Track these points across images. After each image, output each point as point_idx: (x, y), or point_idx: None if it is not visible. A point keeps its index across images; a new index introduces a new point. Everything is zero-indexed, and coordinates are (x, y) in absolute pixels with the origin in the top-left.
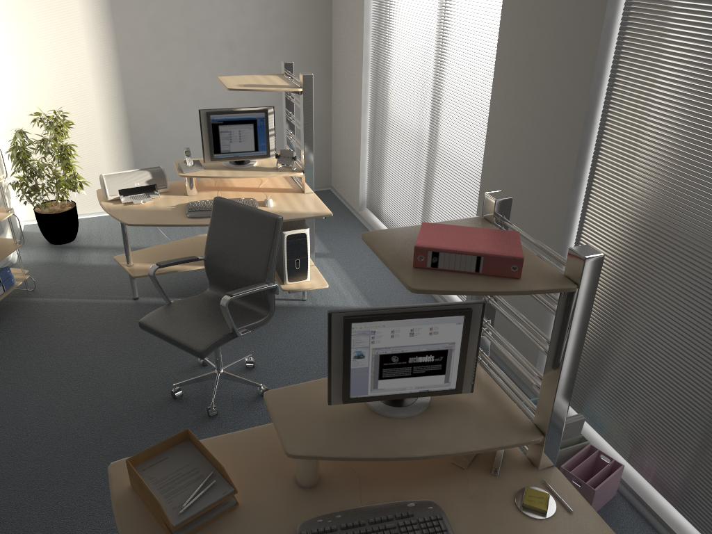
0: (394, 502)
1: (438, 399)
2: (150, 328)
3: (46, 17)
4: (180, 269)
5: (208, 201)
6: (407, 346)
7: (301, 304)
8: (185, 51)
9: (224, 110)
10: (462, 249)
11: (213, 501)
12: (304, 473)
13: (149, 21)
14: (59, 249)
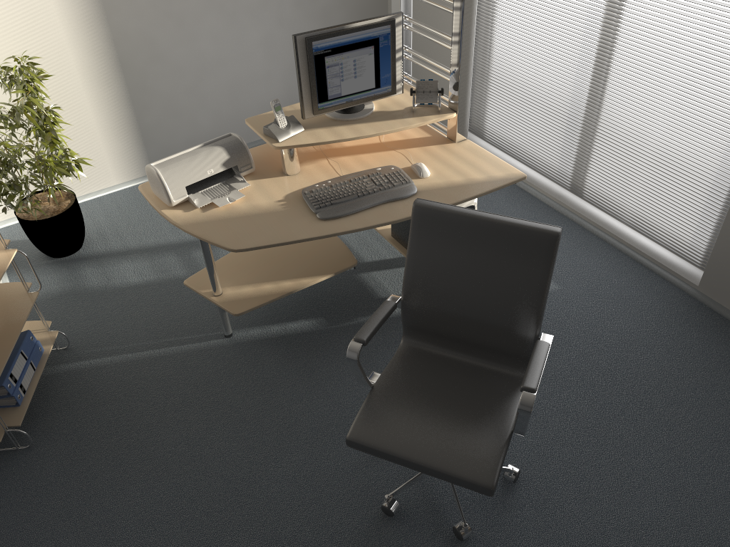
0: None
1: None
2: (374, 450)
3: None
4: (296, 287)
5: (331, 182)
6: None
7: None
8: None
9: (332, 31)
10: None
11: None
12: None
13: None
14: (69, 266)
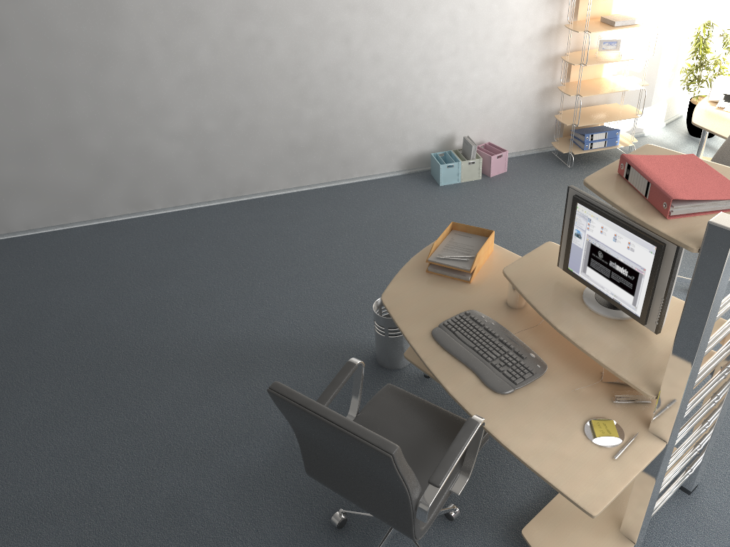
0: (528, 347)
1: (635, 323)
2: None
3: None
4: None
5: None
6: (609, 248)
7: None
8: None
9: None
10: (649, 172)
11: (454, 265)
12: (507, 293)
13: None
14: (687, 140)
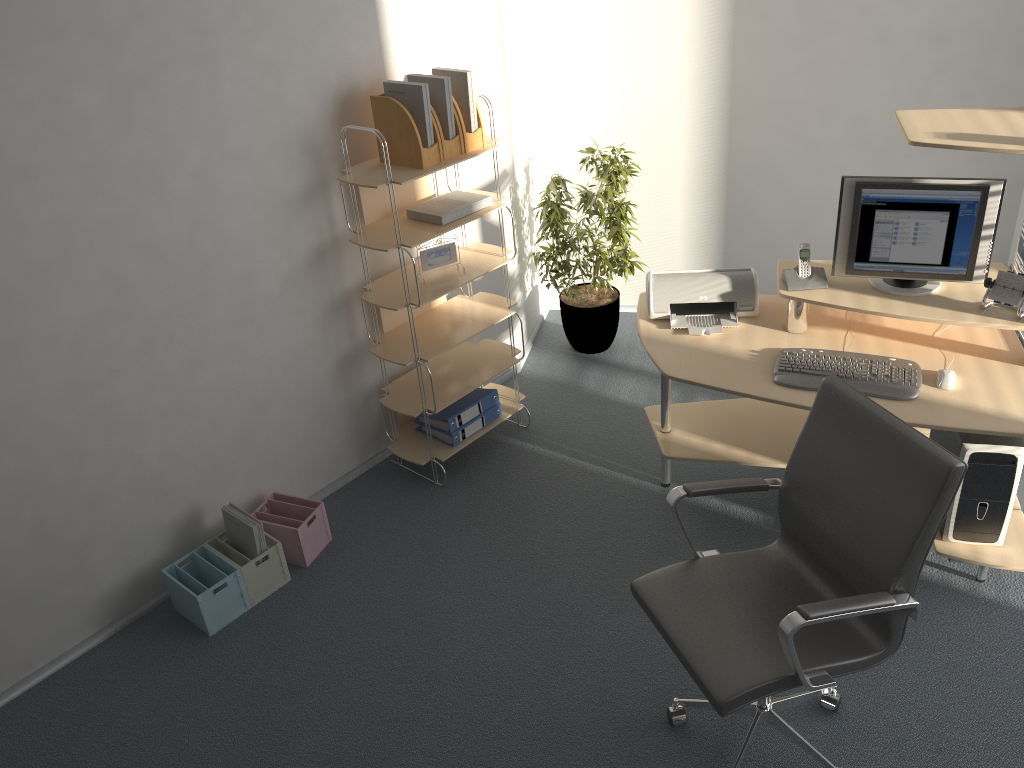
0: None
1: None
2: (645, 605)
3: None
4: (745, 460)
5: (821, 353)
6: None
7: (970, 589)
8: (850, 48)
9: (894, 181)
10: None
11: None
12: None
13: None
14: (581, 362)
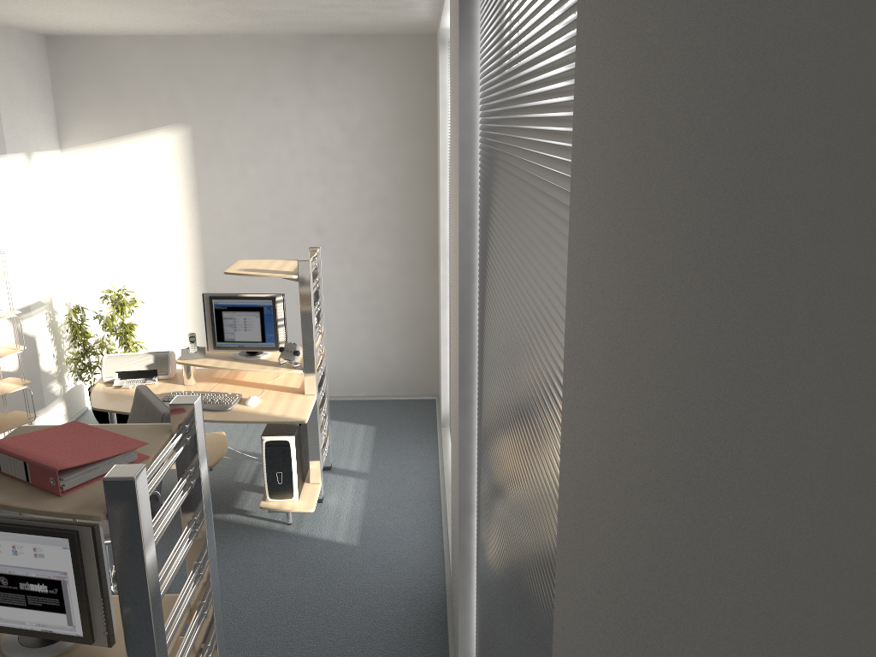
0: None
1: (83, 648)
2: None
3: (136, 199)
4: None
5: (192, 392)
6: (13, 567)
7: (281, 528)
8: (270, 234)
9: (229, 295)
10: (23, 451)
11: None
12: None
13: (234, 204)
14: None
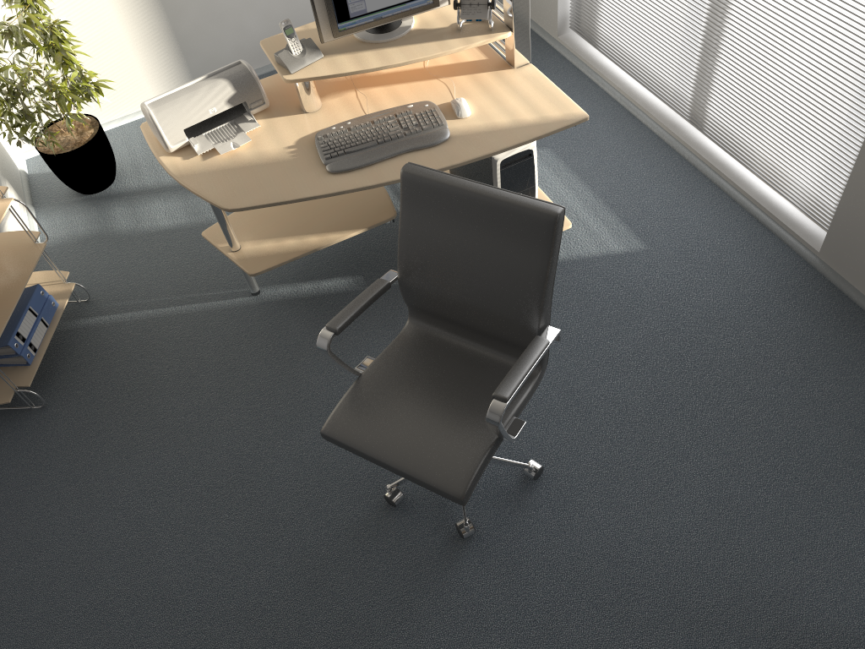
0: None
1: None
2: (347, 446)
3: None
4: (322, 244)
5: (350, 124)
6: None
7: None
8: None
9: None
10: None
11: None
12: None
13: None
14: (98, 205)
